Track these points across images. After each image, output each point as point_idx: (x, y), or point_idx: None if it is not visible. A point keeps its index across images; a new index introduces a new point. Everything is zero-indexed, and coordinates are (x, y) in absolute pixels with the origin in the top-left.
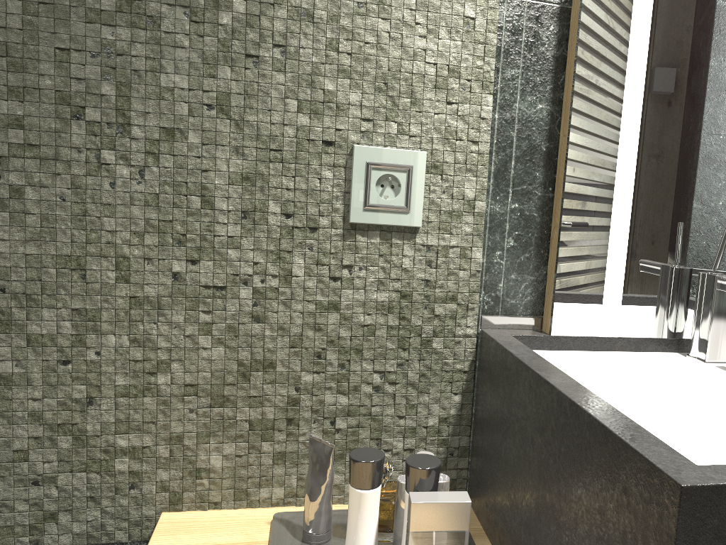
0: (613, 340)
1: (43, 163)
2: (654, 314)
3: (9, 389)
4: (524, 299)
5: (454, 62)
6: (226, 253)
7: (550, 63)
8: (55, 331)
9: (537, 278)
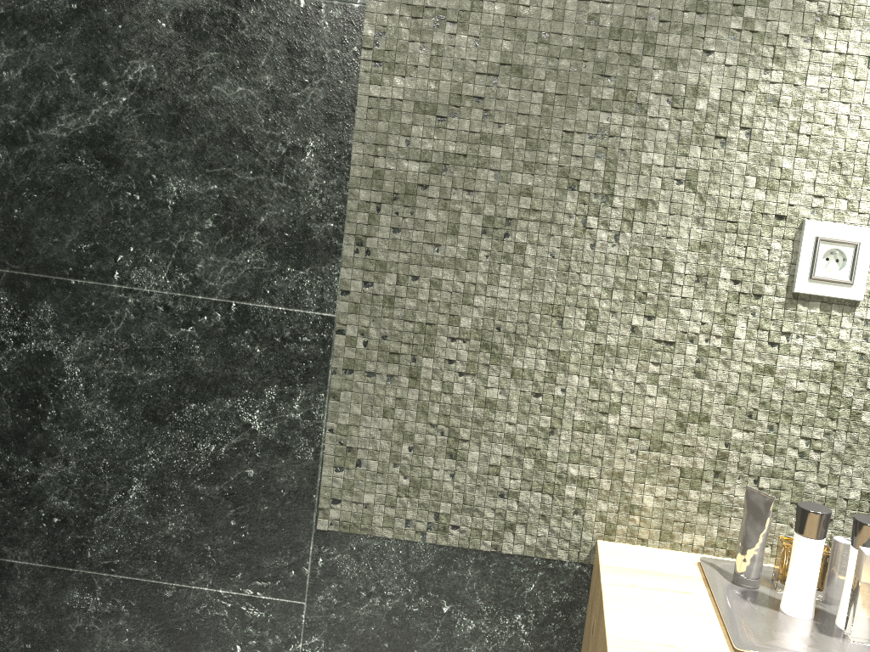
0: None
1: (542, 225)
2: None
3: (492, 412)
4: None
5: None
6: (678, 312)
7: None
8: (533, 367)
9: None
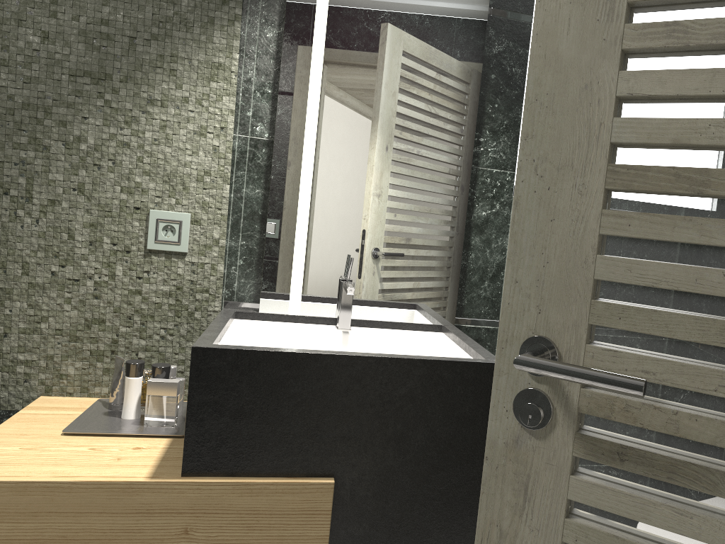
0: (297, 316)
1: None
2: (322, 304)
3: None
4: (249, 293)
5: (207, 168)
6: (80, 262)
7: (263, 168)
8: None
9: (257, 282)
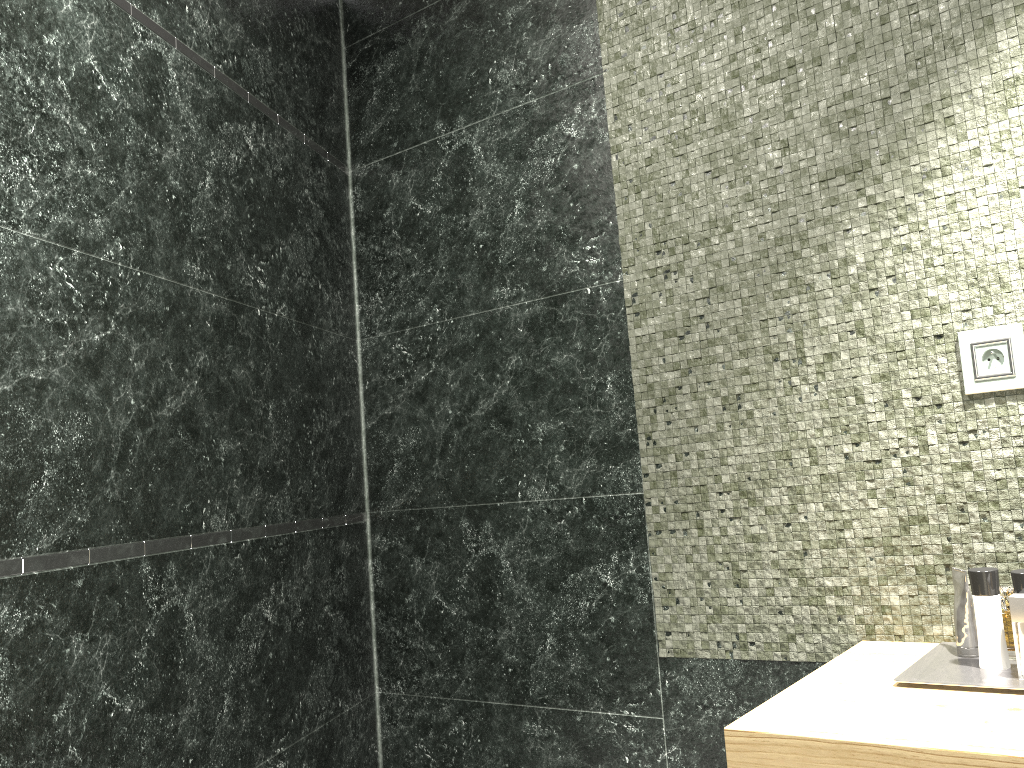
0: None
1: (761, 393)
2: None
3: (758, 545)
4: None
5: None
6: (877, 434)
7: None
8: (779, 503)
9: None
